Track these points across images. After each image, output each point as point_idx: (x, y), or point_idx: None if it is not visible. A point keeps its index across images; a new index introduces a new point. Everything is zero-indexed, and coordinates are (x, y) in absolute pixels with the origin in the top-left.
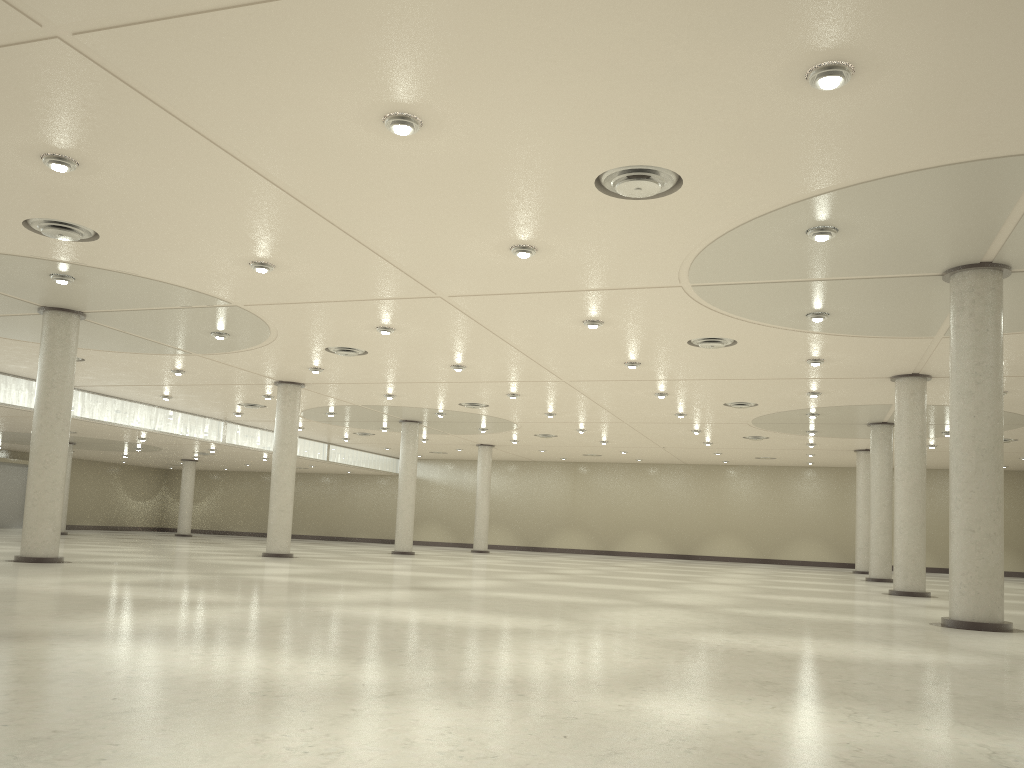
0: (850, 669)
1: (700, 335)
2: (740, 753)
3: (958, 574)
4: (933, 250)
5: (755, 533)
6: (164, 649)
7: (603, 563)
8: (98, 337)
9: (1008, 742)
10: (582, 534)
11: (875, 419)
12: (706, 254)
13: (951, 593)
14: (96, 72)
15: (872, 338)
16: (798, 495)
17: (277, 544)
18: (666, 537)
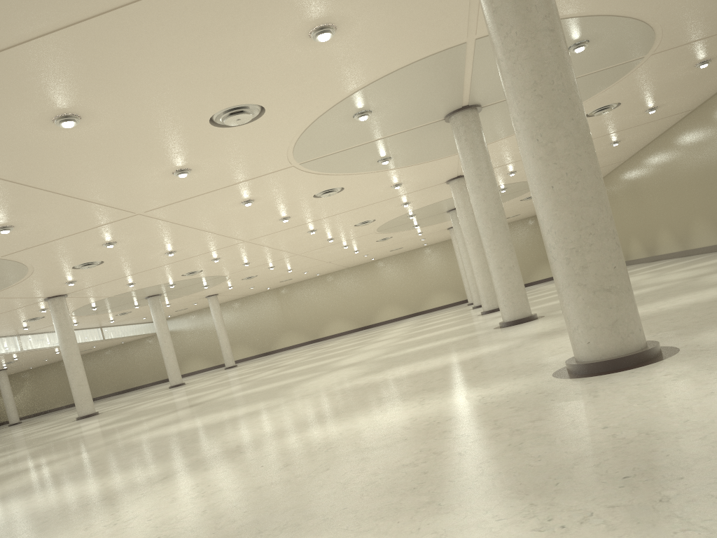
0: (434, 374)
1: (319, 190)
2: (353, 442)
3: (500, 295)
4: (432, 107)
5: (405, 298)
6: (19, 501)
7: (312, 349)
8: None
9: (493, 389)
10: (296, 334)
11: (450, 207)
12: (299, 144)
13: (500, 307)
14: None
15: (423, 163)
16: (424, 266)
17: (84, 409)
18: (350, 318)
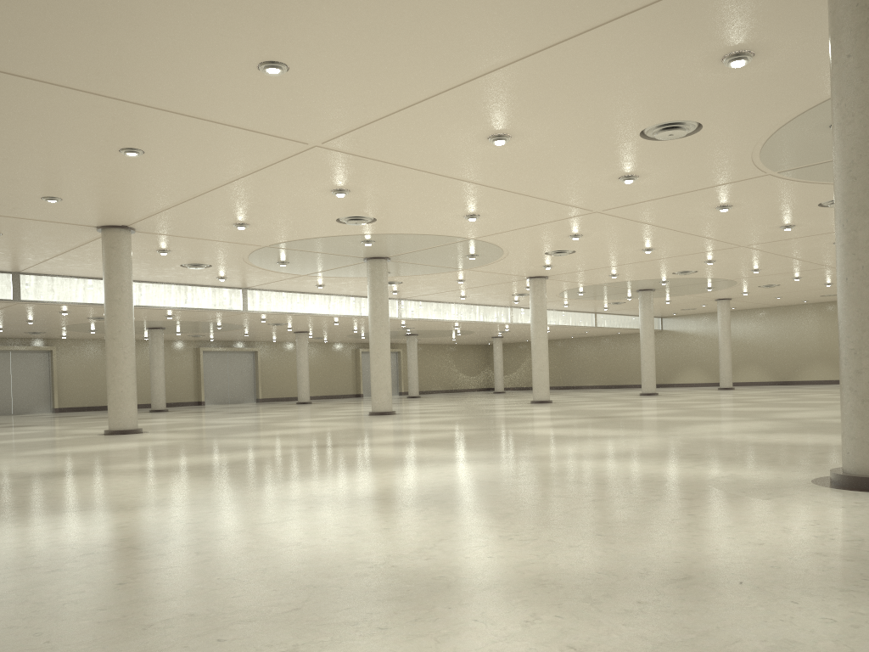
0: (782, 448)
1: (823, 199)
2: (582, 475)
3: None
4: None
5: None
6: (390, 448)
7: (826, 391)
8: (403, 269)
9: (754, 473)
10: (831, 366)
11: None
12: (765, 154)
13: None
14: (338, 154)
15: None
16: None
17: (539, 394)
18: None
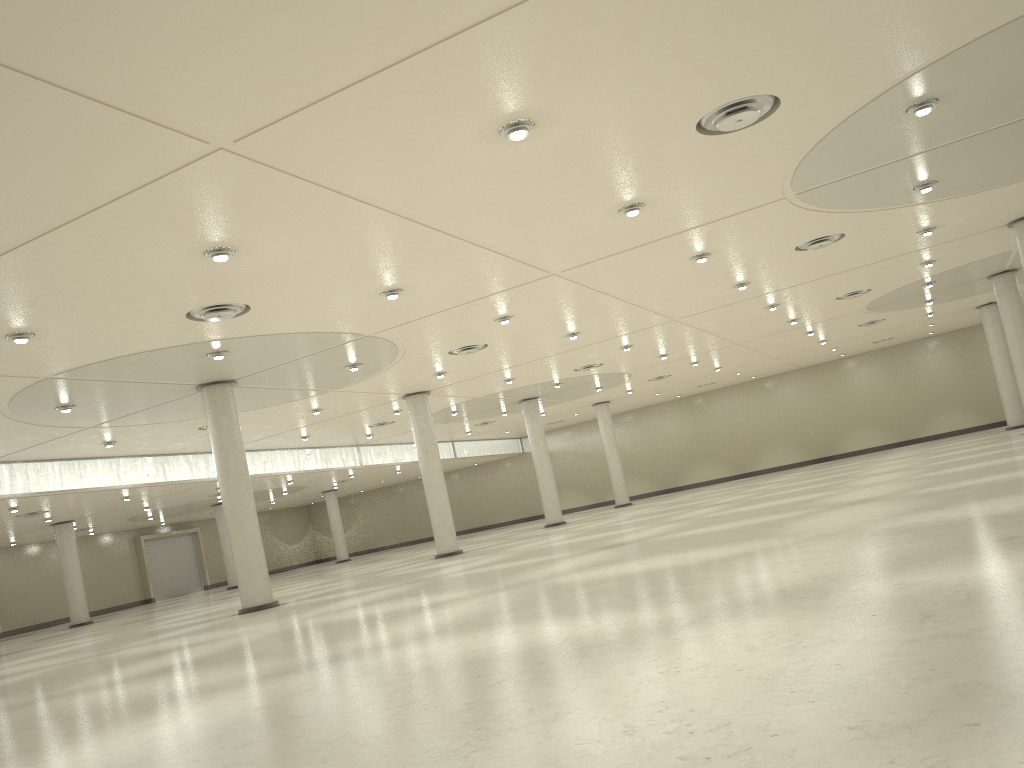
0: None
1: (807, 238)
2: None
3: None
4: None
5: (890, 417)
6: (464, 639)
7: (750, 485)
8: (246, 399)
9: None
10: (715, 464)
11: (995, 270)
12: (808, 161)
13: None
14: (252, 167)
15: (983, 192)
16: (926, 368)
17: (446, 544)
18: (800, 445)
